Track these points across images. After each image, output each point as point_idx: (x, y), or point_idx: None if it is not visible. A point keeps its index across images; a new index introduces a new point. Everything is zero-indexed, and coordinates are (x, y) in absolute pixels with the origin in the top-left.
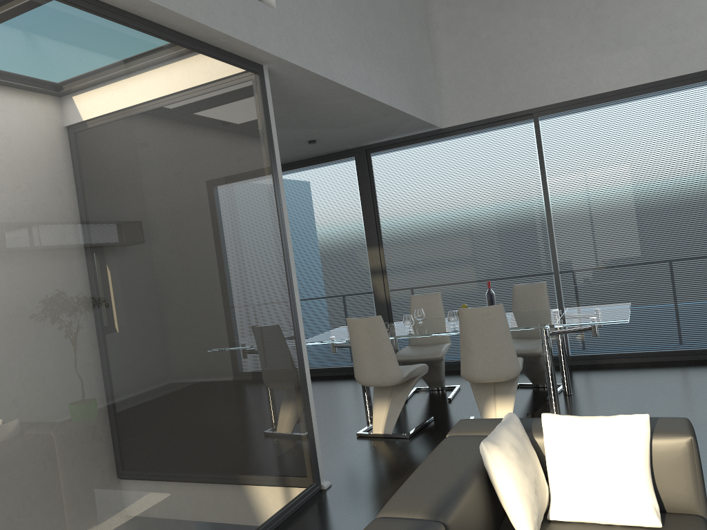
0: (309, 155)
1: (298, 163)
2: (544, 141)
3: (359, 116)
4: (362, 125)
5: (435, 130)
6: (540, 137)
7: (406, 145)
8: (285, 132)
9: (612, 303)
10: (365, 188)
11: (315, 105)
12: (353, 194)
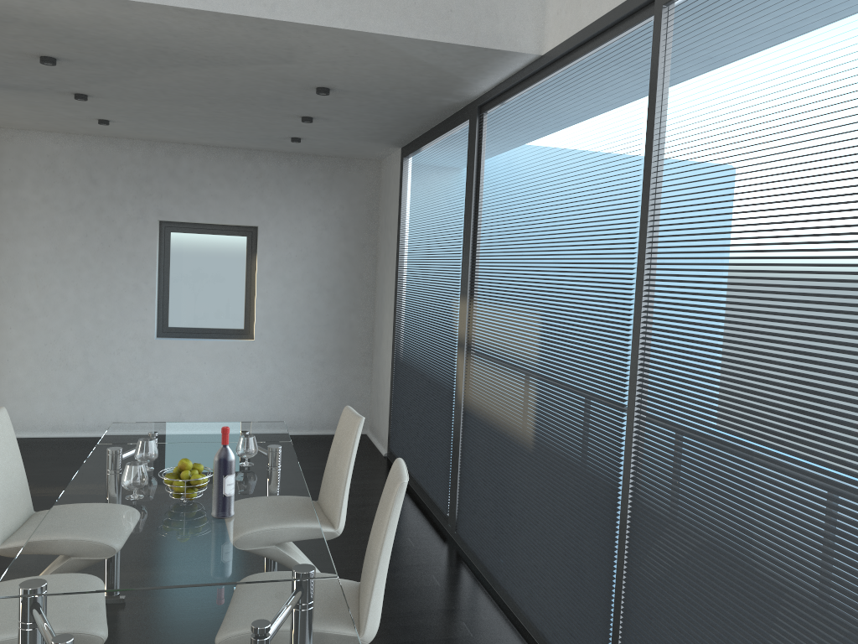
0: (426, 116)
1: (436, 130)
2: (662, 79)
3: (232, 38)
4: (311, 56)
5: (535, 61)
6: (656, 69)
7: (511, 96)
8: (210, 73)
9: (702, 636)
10: (470, 183)
11: (67, 22)
12: (463, 193)
